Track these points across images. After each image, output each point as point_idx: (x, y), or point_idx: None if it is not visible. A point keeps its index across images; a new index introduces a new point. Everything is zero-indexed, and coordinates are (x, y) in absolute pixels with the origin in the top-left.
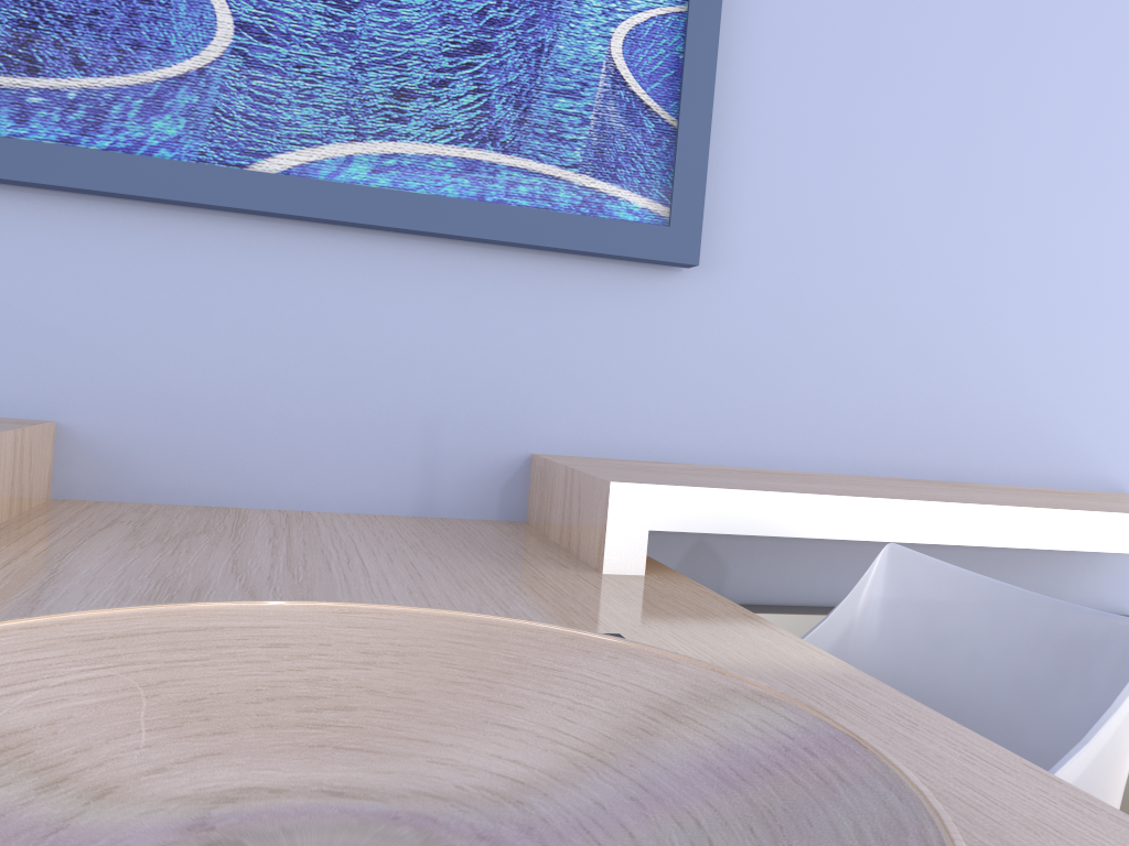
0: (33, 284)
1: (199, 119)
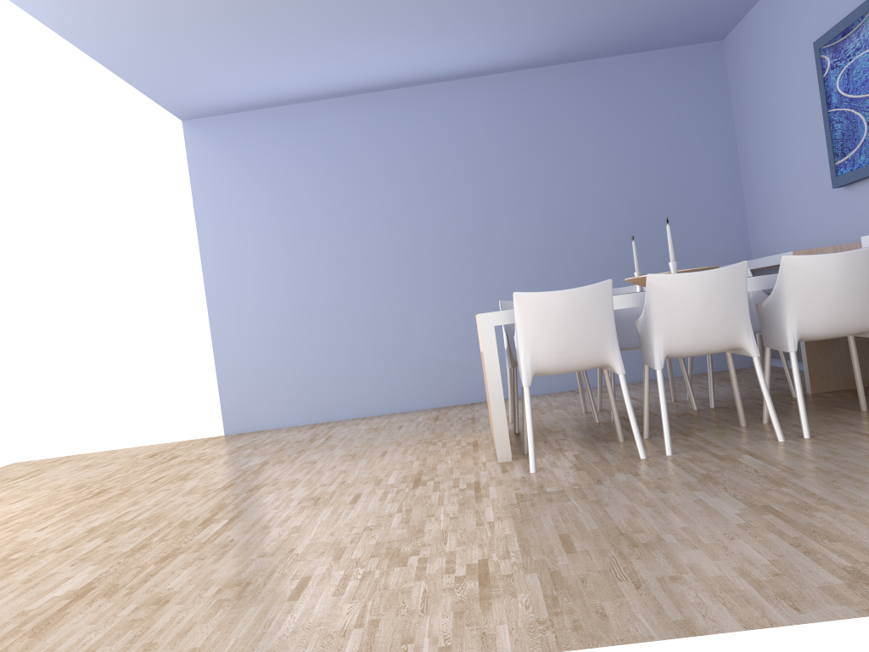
0: (863, 206)
1: (865, 153)
